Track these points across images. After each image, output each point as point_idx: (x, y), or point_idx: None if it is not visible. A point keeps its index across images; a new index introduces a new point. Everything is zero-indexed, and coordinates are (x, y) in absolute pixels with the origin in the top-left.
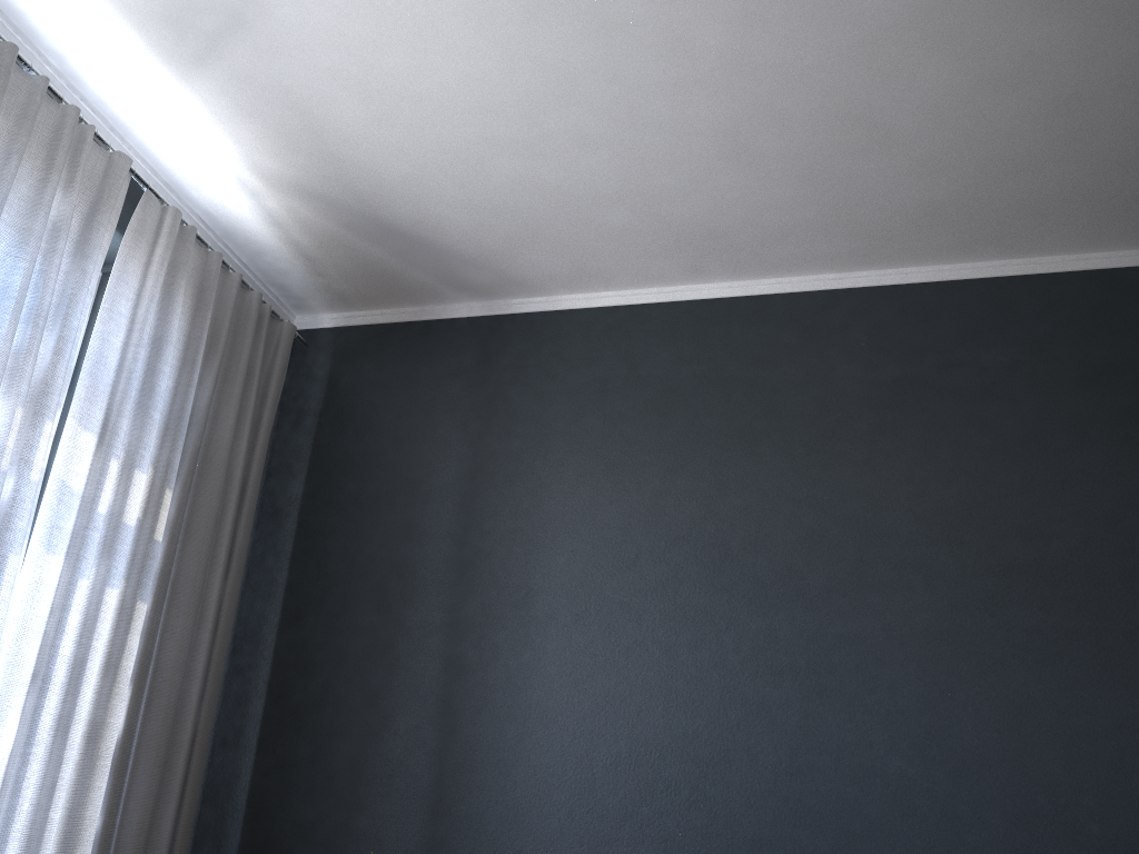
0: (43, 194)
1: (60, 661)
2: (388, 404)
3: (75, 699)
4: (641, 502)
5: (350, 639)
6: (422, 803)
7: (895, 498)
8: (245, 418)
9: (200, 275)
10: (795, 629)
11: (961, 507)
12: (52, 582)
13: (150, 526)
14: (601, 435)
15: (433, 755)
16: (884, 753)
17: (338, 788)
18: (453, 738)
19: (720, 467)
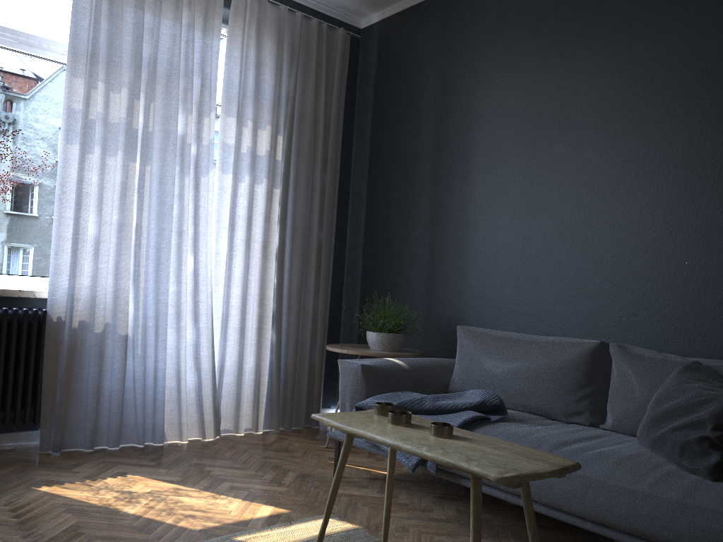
0: (177, 14)
1: (237, 217)
2: (403, 61)
3: (250, 232)
4: (522, 92)
5: (394, 194)
6: (424, 271)
7: (674, 56)
8: (321, 90)
9: (278, 22)
10: (602, 158)
11: (720, 52)
12: (229, 185)
13: (273, 154)
14: (502, 53)
15: (428, 248)
16: (647, 229)
17: (393, 266)
18: (435, 239)
19: (566, 59)
